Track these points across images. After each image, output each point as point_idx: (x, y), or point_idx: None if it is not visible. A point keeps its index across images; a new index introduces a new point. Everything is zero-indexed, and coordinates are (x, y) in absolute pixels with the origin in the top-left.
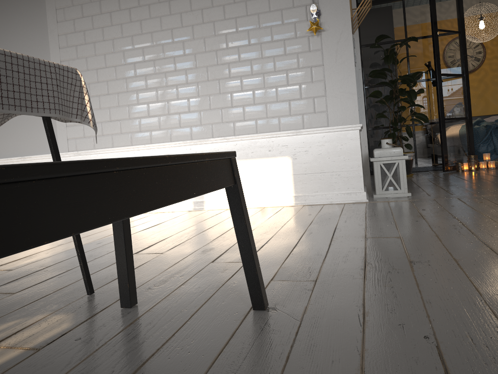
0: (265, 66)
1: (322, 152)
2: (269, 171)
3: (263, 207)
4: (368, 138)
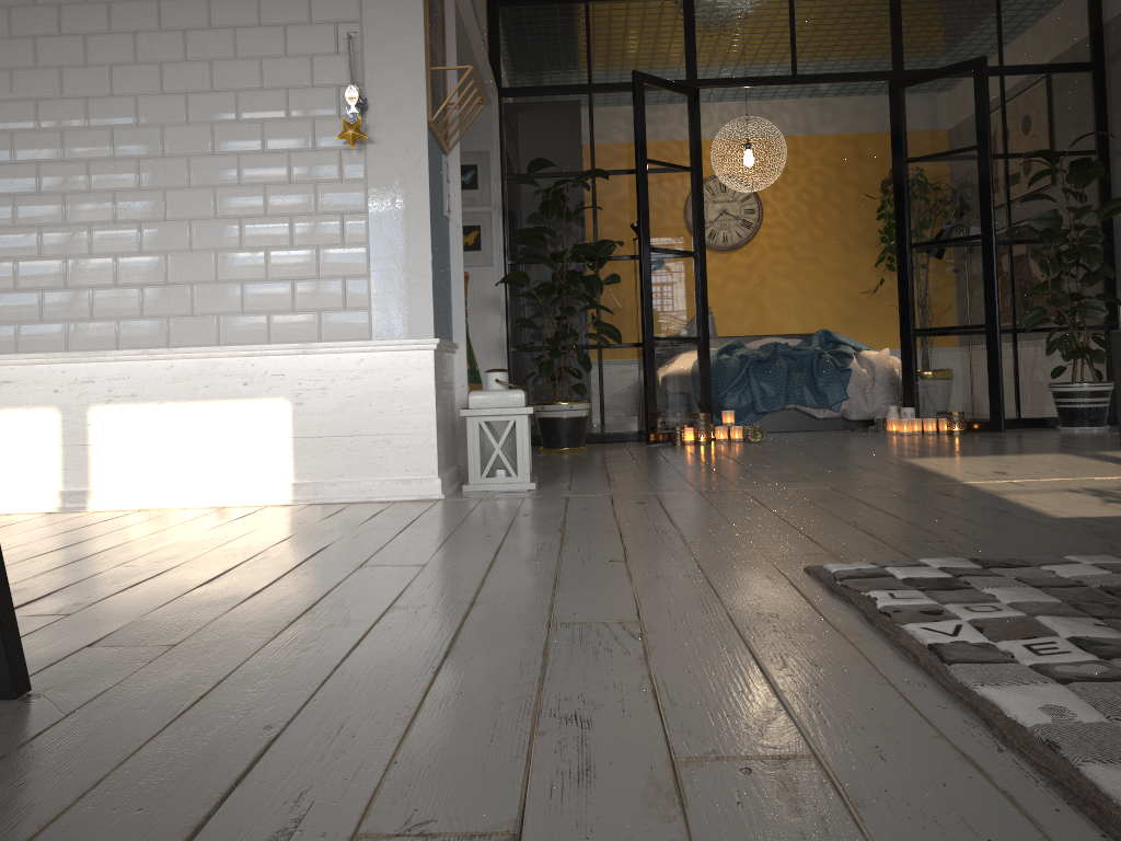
0: (246, 203)
1: (356, 393)
2: (242, 429)
3: (222, 506)
4: (511, 369)
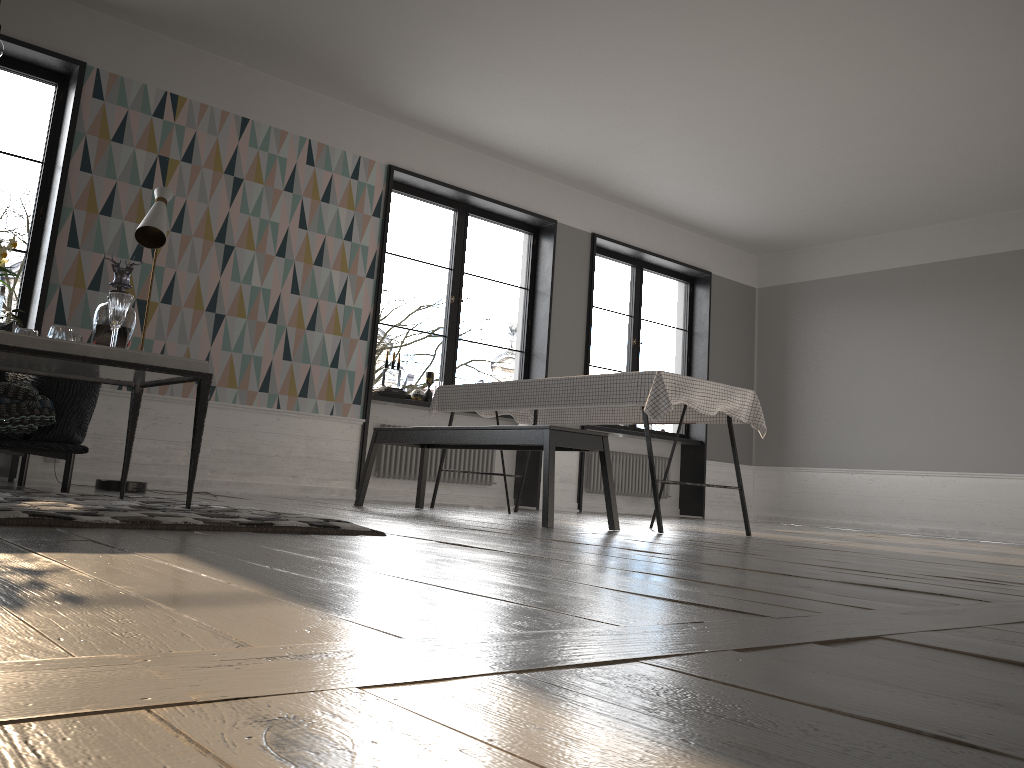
0: None
1: None
2: None
3: None
4: None
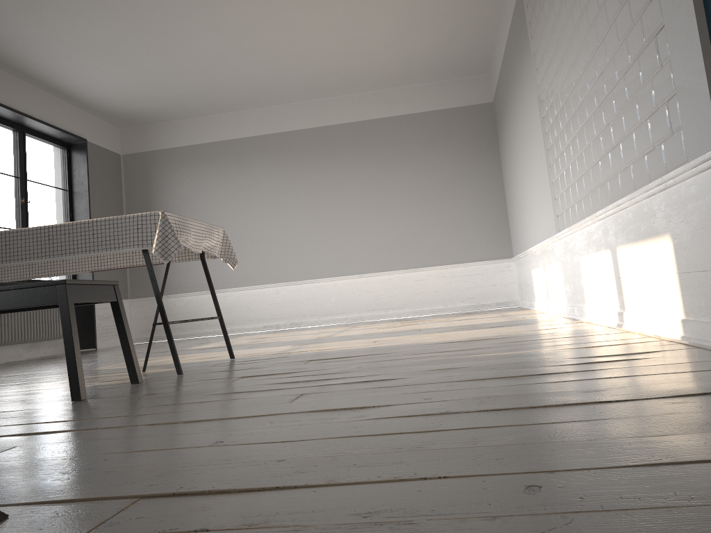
0: (622, 59)
1: (696, 223)
2: (659, 264)
3: (652, 335)
4: None
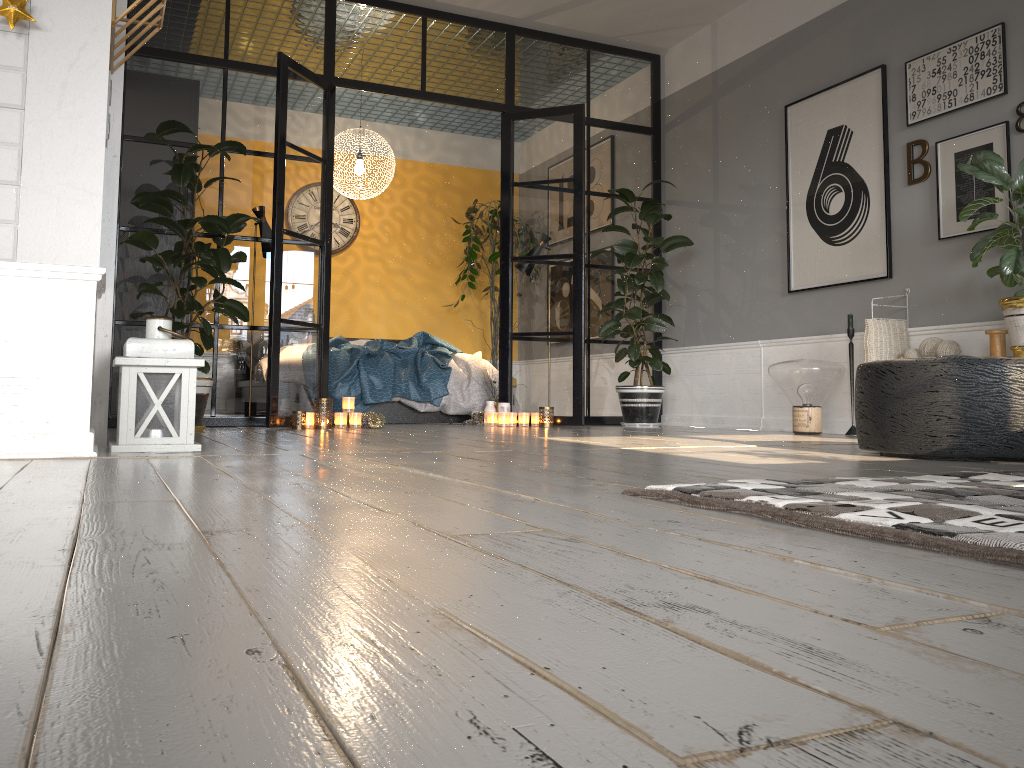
0: None
1: None
2: None
3: None
4: (114, 343)
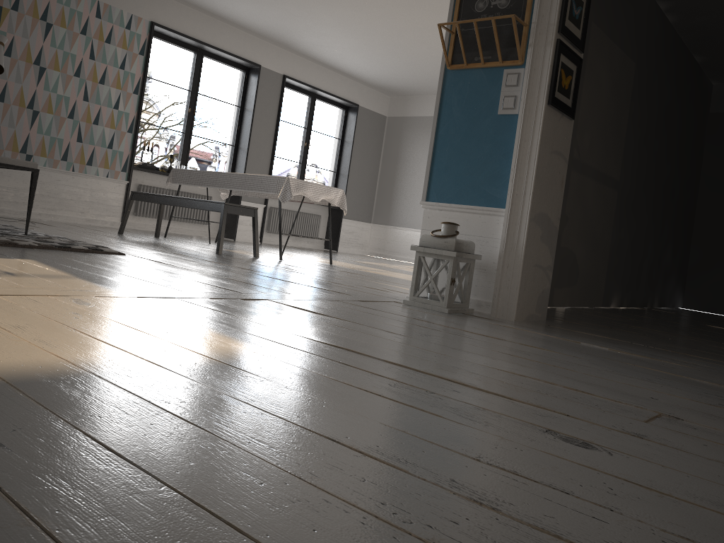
0: None
1: None
2: None
3: None
4: None
